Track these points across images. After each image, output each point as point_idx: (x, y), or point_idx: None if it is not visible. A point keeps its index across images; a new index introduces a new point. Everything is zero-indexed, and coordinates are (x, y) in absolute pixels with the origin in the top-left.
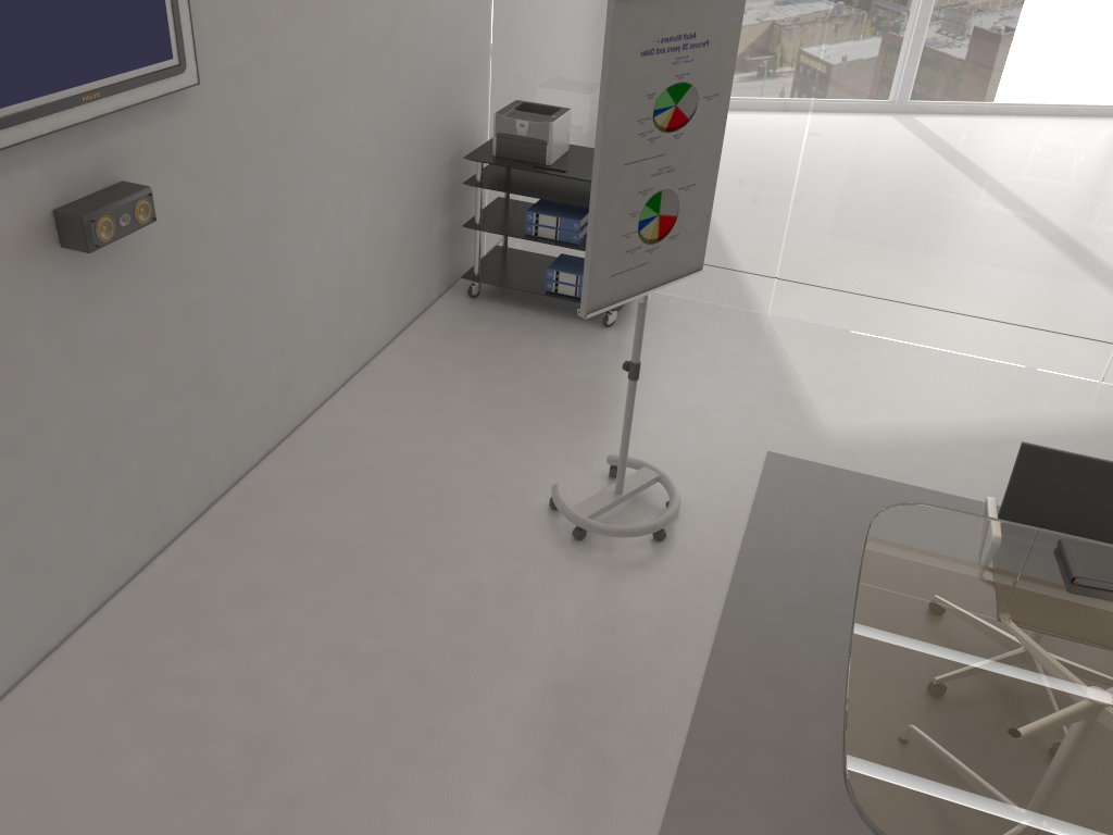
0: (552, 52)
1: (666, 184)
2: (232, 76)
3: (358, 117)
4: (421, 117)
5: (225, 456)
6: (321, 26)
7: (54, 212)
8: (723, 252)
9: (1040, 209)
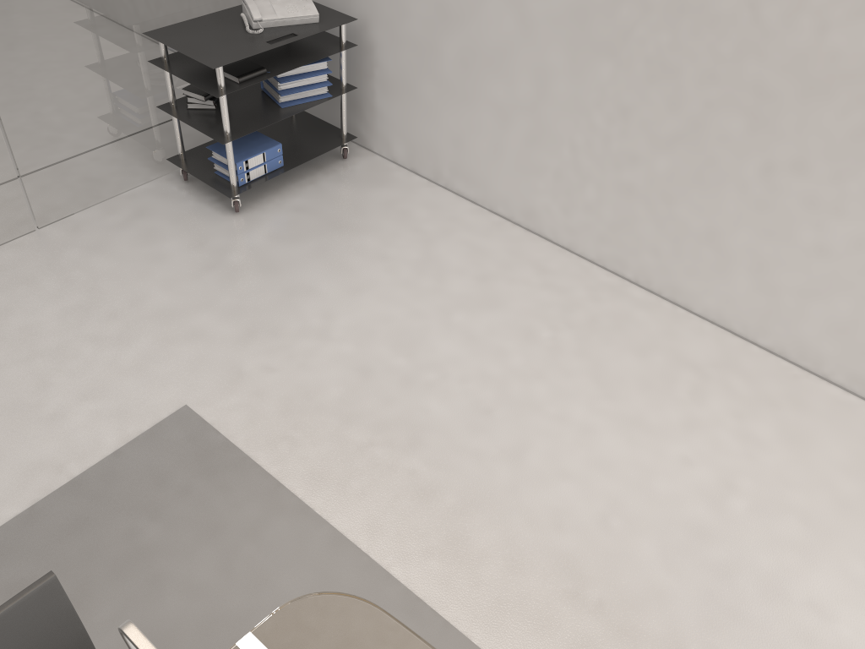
0: None
1: None
2: None
3: None
4: None
5: None
6: None
7: None
8: None
9: None
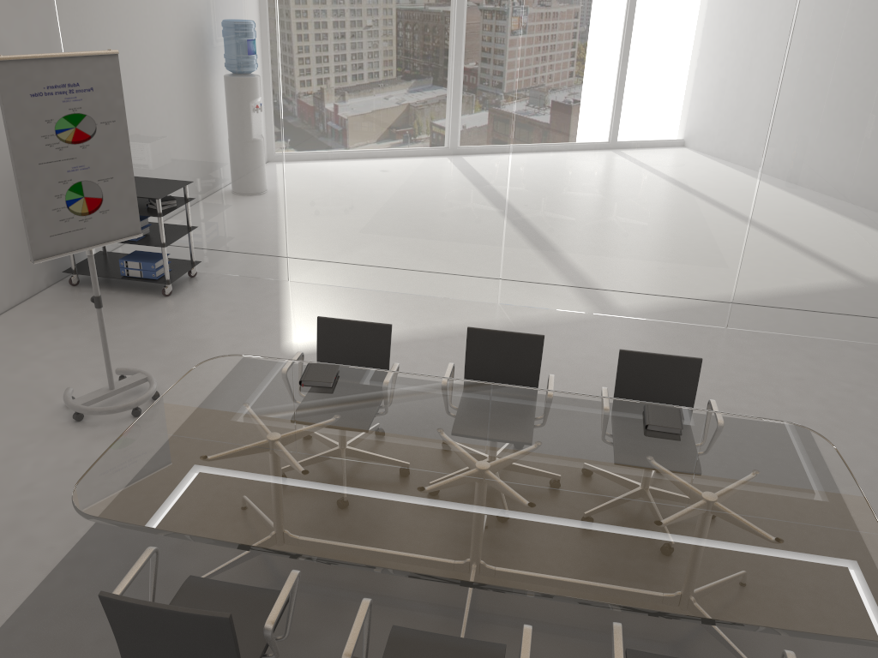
0: None
1: (85, 177)
2: None
3: None
4: (3, 161)
5: None
6: None
7: None
8: (251, 241)
9: (433, 194)
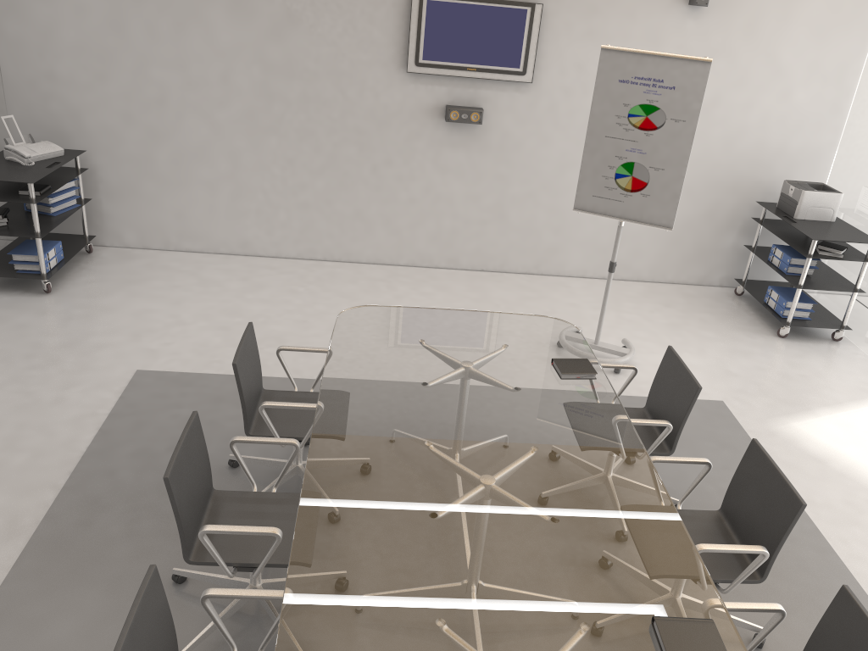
0: (861, 158)
1: (638, 160)
2: (560, 89)
3: None
4: (727, 165)
5: (499, 254)
6: None
7: (446, 105)
8: None
9: None
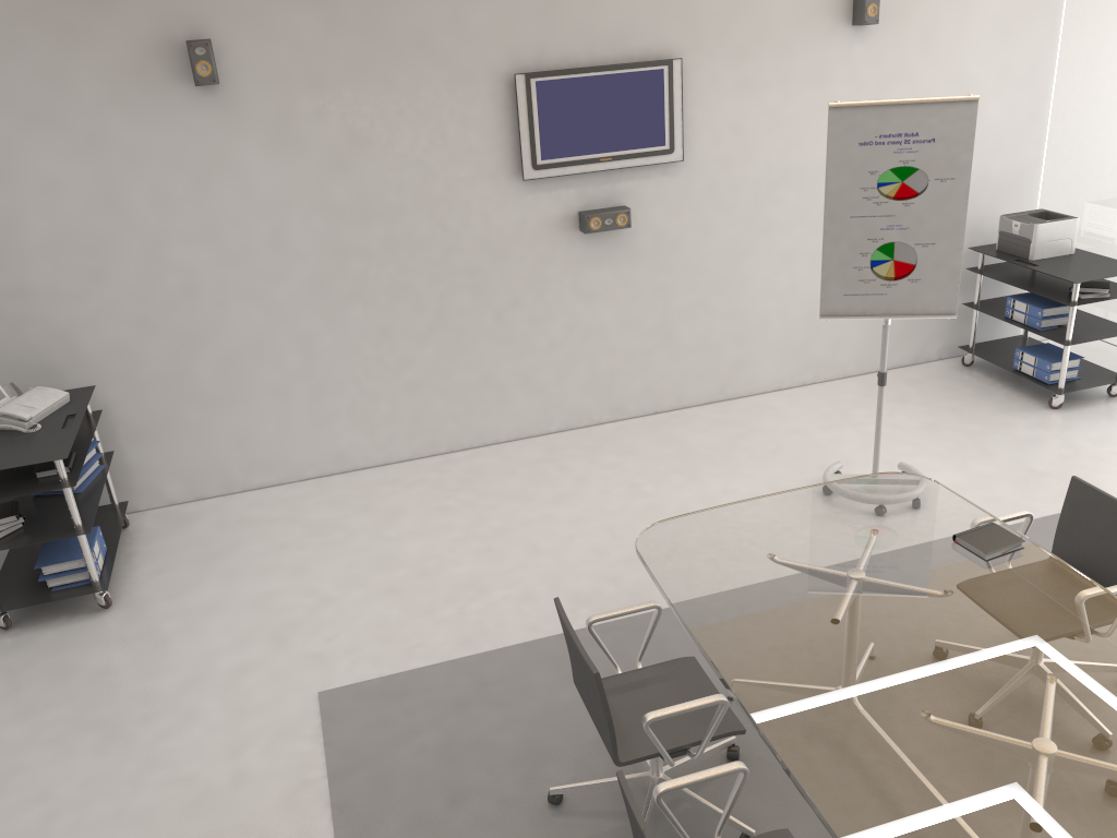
0: (1085, 171)
1: (899, 238)
2: (717, 160)
3: None
4: None
5: (674, 387)
6: (807, 137)
7: (578, 213)
8: None
9: None
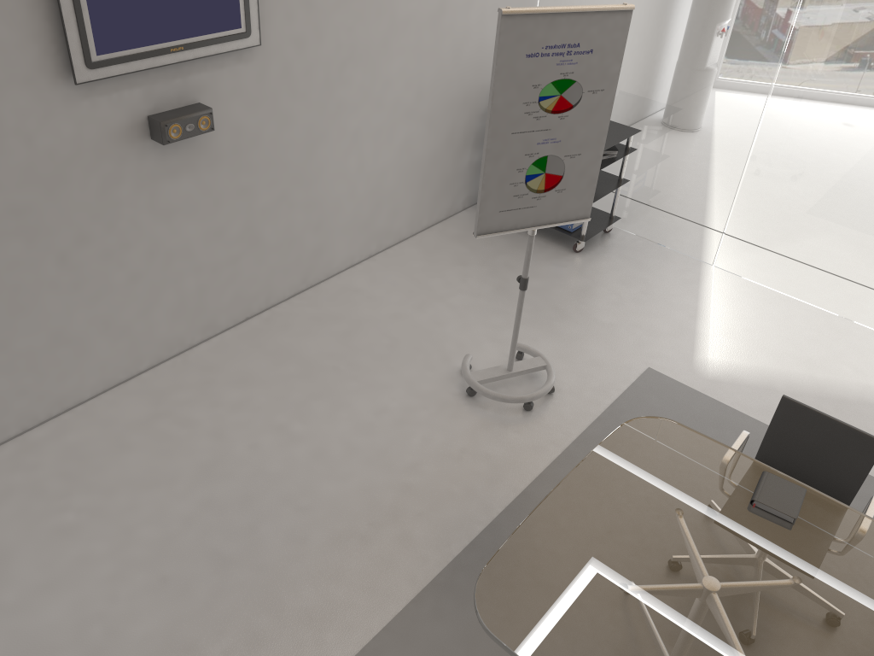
0: None
1: (552, 151)
2: (291, 41)
3: (398, 75)
4: (458, 78)
5: (262, 289)
6: (371, 10)
7: (148, 117)
8: (683, 210)
9: None
